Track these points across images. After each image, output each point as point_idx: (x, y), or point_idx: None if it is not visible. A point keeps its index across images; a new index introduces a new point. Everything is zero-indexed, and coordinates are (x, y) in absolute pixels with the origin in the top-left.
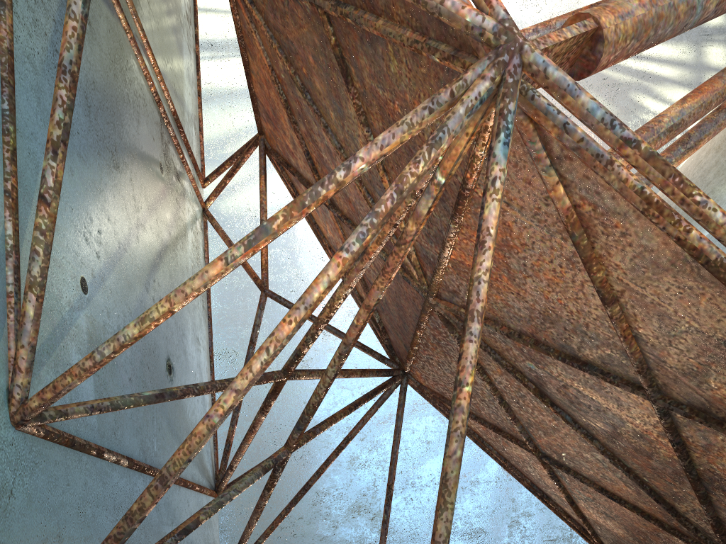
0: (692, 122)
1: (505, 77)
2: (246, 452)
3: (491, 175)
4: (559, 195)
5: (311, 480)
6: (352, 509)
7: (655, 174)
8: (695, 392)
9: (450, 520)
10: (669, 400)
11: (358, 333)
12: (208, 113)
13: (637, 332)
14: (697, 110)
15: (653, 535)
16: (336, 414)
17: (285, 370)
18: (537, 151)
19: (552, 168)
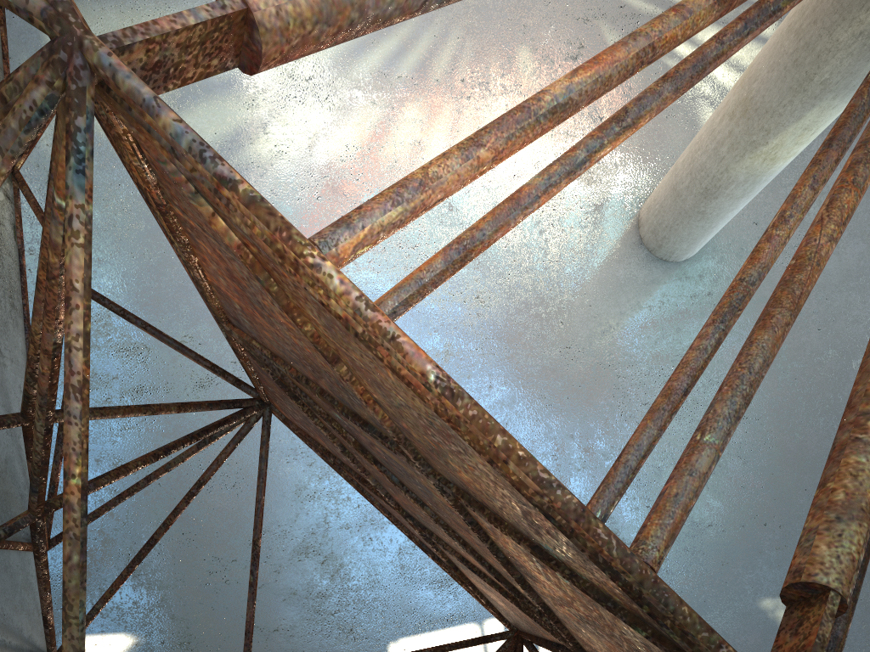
0: (586, 101)
1: (67, 82)
2: (164, 477)
3: (67, 212)
4: (221, 230)
5: (157, 533)
6: (298, 551)
7: (261, 225)
8: (449, 471)
9: (78, 637)
10: (439, 476)
11: (51, 383)
12: (102, 16)
13: (375, 397)
14: (591, 87)
15: (523, 613)
16: (129, 463)
17: (23, 414)
18: (173, 174)
19: (201, 196)
